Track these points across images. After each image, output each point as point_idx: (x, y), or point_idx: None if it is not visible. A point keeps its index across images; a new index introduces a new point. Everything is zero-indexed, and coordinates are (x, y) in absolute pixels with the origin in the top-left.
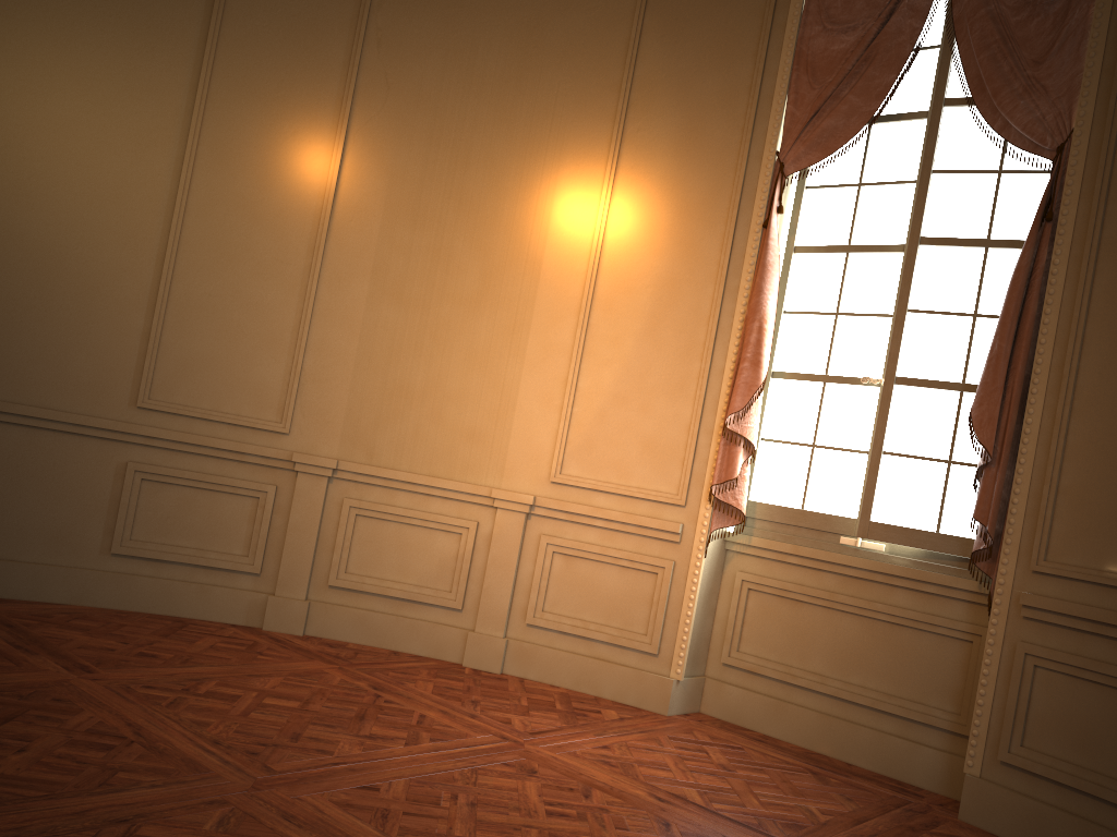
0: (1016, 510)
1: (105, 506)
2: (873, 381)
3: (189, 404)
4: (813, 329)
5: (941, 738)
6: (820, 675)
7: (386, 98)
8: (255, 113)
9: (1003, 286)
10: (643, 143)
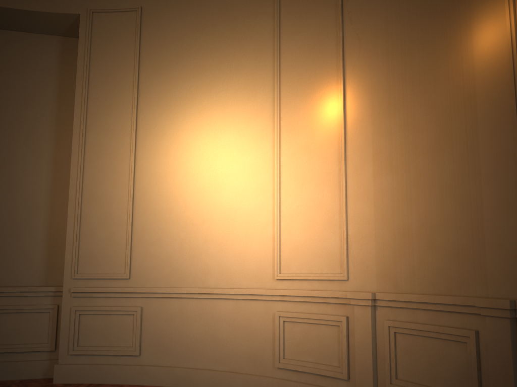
0: None
1: (270, 339)
2: None
3: (298, 272)
4: None
5: None
6: None
7: (360, 47)
8: (301, 98)
9: None
10: None
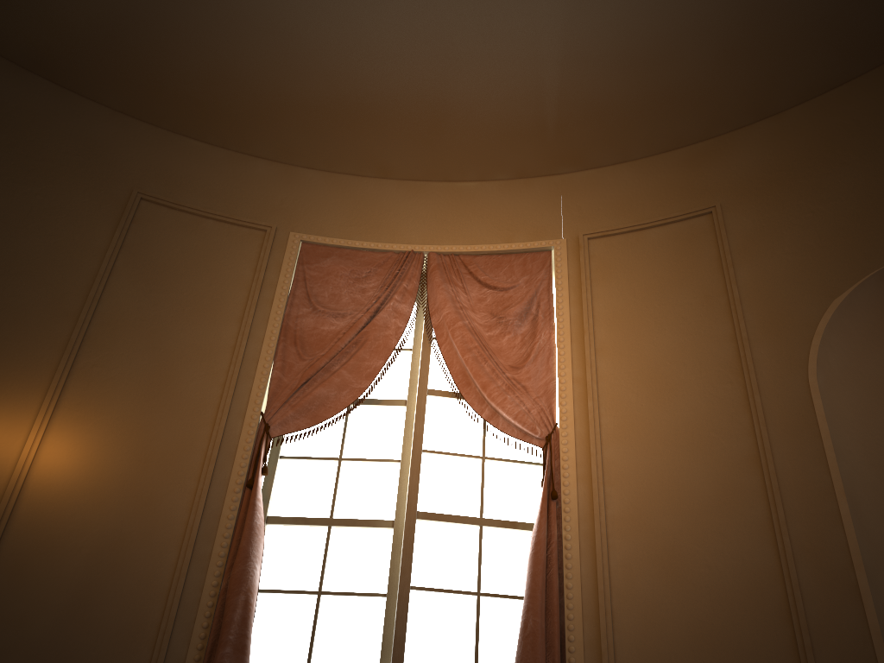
0: None
1: None
2: None
3: None
4: (290, 610)
5: None
6: None
7: None
8: None
9: (501, 564)
10: (98, 379)
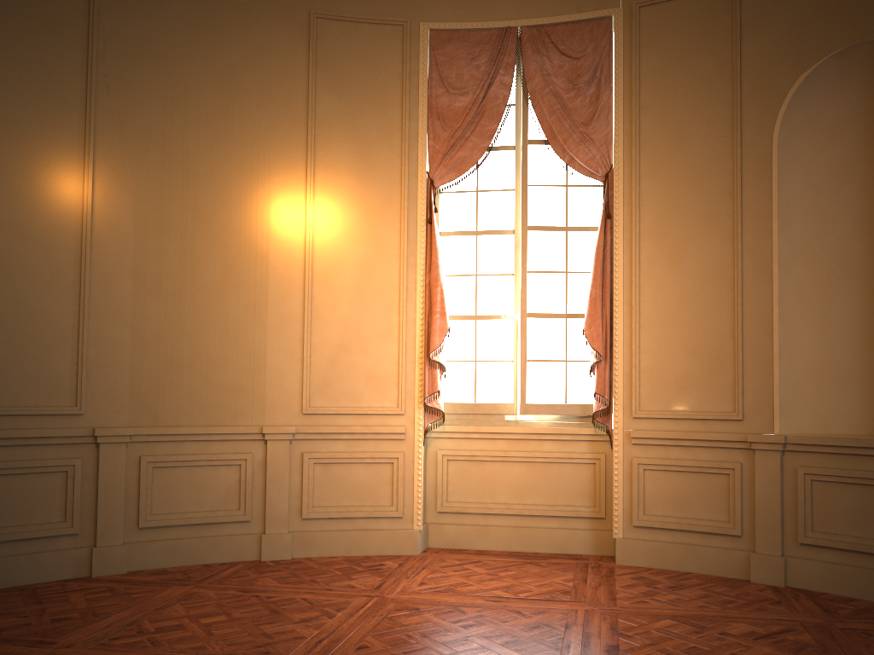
0: (618, 385)
1: None
2: (510, 317)
3: None
4: (461, 286)
5: (586, 522)
6: (506, 503)
7: (122, 133)
8: (10, 149)
9: (579, 253)
10: (330, 165)
